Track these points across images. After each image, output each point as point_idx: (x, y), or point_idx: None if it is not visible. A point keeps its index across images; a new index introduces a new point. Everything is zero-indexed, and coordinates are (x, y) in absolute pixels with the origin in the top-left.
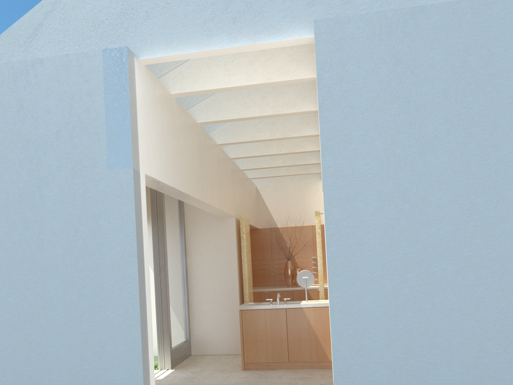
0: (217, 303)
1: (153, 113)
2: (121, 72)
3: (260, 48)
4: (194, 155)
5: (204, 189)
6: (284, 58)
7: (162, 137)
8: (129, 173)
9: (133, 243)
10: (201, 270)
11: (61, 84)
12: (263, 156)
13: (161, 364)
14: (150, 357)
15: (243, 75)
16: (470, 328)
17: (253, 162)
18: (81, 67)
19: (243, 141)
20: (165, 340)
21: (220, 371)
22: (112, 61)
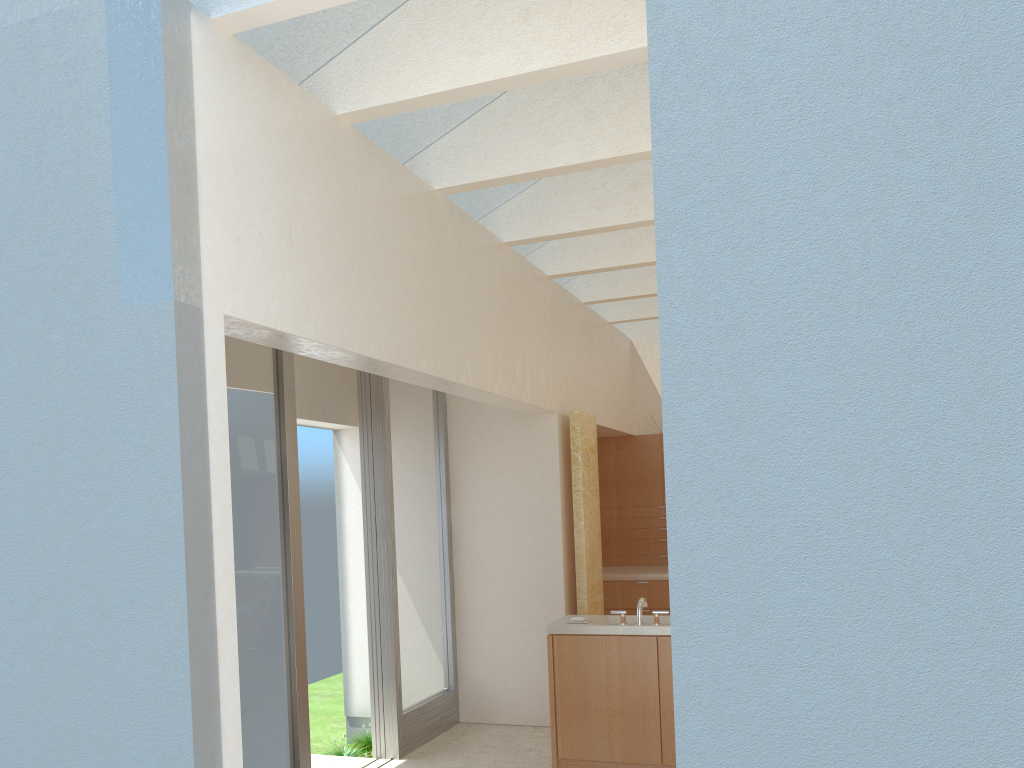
0: (516, 608)
1: (264, 160)
2: (148, 51)
3: None
4: (420, 267)
5: (453, 351)
6: None
7: (298, 222)
8: (165, 315)
9: (174, 497)
10: (481, 534)
11: (21, 96)
12: (624, 267)
13: (377, 746)
14: None
15: (508, 51)
16: None
17: (611, 283)
18: (62, 49)
19: (563, 232)
20: (386, 692)
21: None
22: (128, 25)
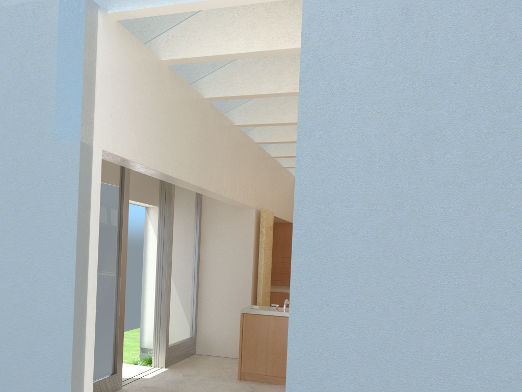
0: (228, 301)
1: (126, 79)
2: (77, 26)
3: (248, 2)
4: (194, 134)
5: (207, 175)
6: (292, 21)
7: (139, 109)
8: (76, 147)
9: (73, 231)
10: (213, 264)
11: (14, 38)
12: (292, 142)
13: (155, 361)
14: (86, 364)
15: (243, 41)
16: (468, 386)
17: (286, 149)
18: (36, 19)
19: (264, 123)
20: (161, 335)
21: (214, 378)
22: (69, 13)
